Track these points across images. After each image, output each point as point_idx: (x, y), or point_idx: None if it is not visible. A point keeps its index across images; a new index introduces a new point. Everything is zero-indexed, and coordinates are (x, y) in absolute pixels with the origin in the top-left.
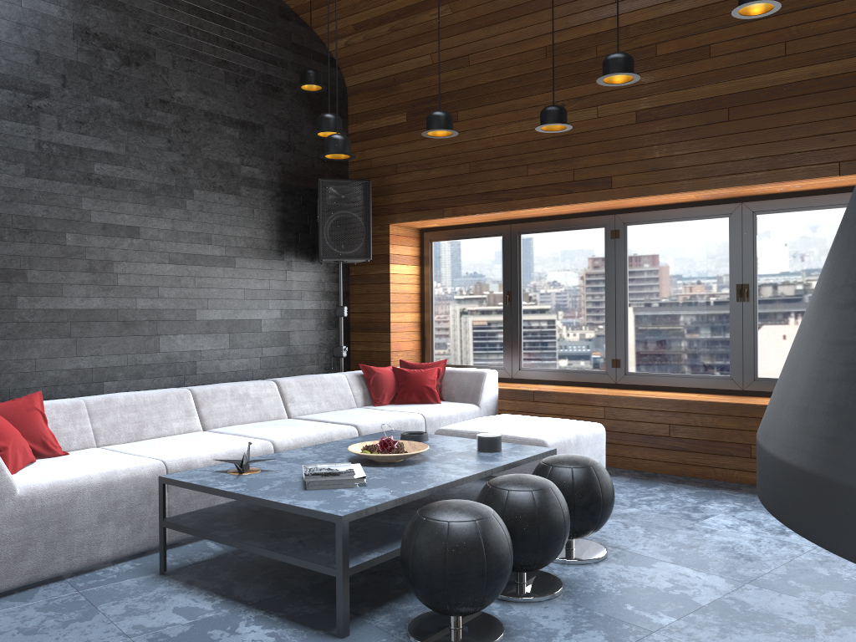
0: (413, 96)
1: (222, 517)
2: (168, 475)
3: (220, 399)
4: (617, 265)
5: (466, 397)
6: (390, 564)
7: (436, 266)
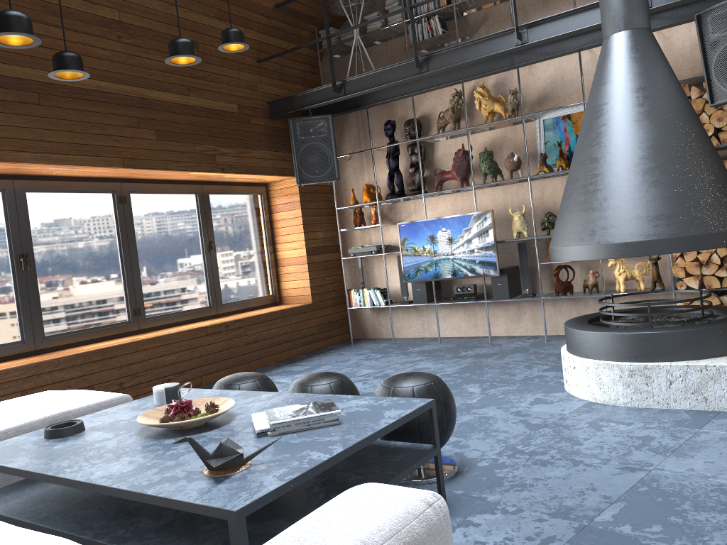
0: None
1: (250, 536)
2: (231, 506)
3: None
4: None
5: None
6: None
7: None
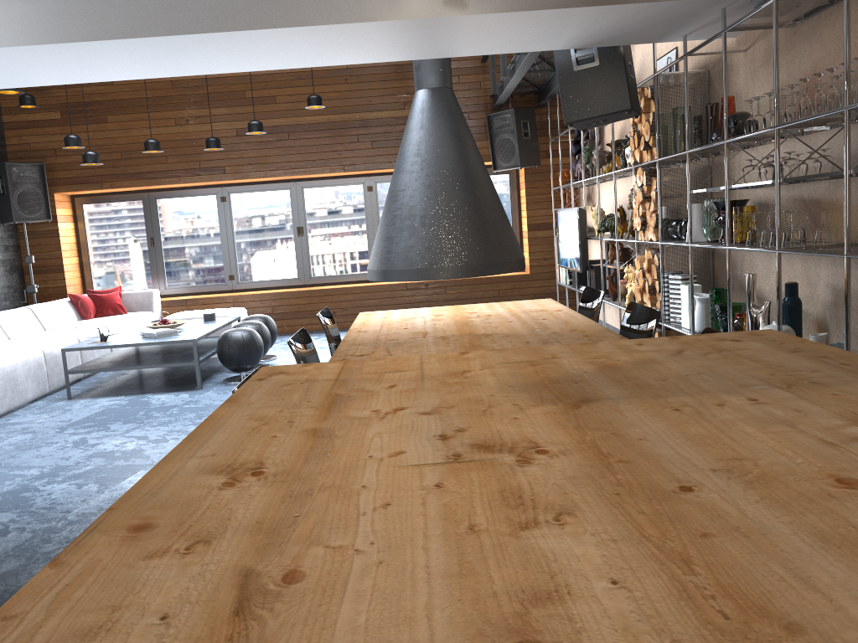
0: (65, 100)
1: (98, 365)
2: (65, 348)
3: (9, 321)
4: (226, 218)
5: (144, 308)
6: (183, 376)
7: (88, 222)
